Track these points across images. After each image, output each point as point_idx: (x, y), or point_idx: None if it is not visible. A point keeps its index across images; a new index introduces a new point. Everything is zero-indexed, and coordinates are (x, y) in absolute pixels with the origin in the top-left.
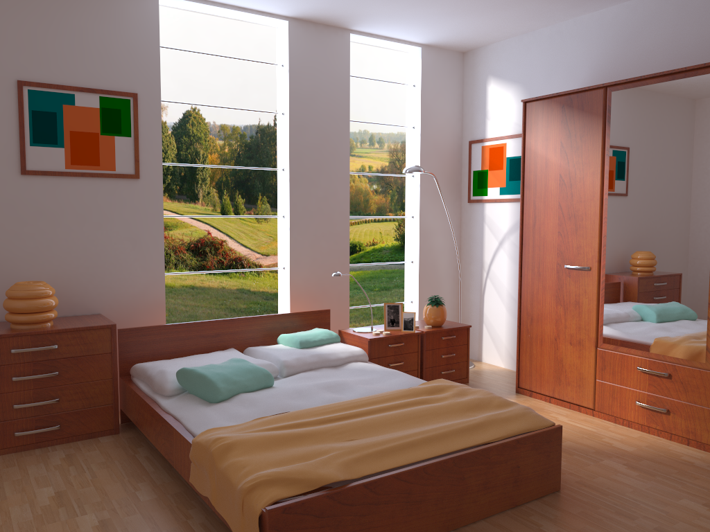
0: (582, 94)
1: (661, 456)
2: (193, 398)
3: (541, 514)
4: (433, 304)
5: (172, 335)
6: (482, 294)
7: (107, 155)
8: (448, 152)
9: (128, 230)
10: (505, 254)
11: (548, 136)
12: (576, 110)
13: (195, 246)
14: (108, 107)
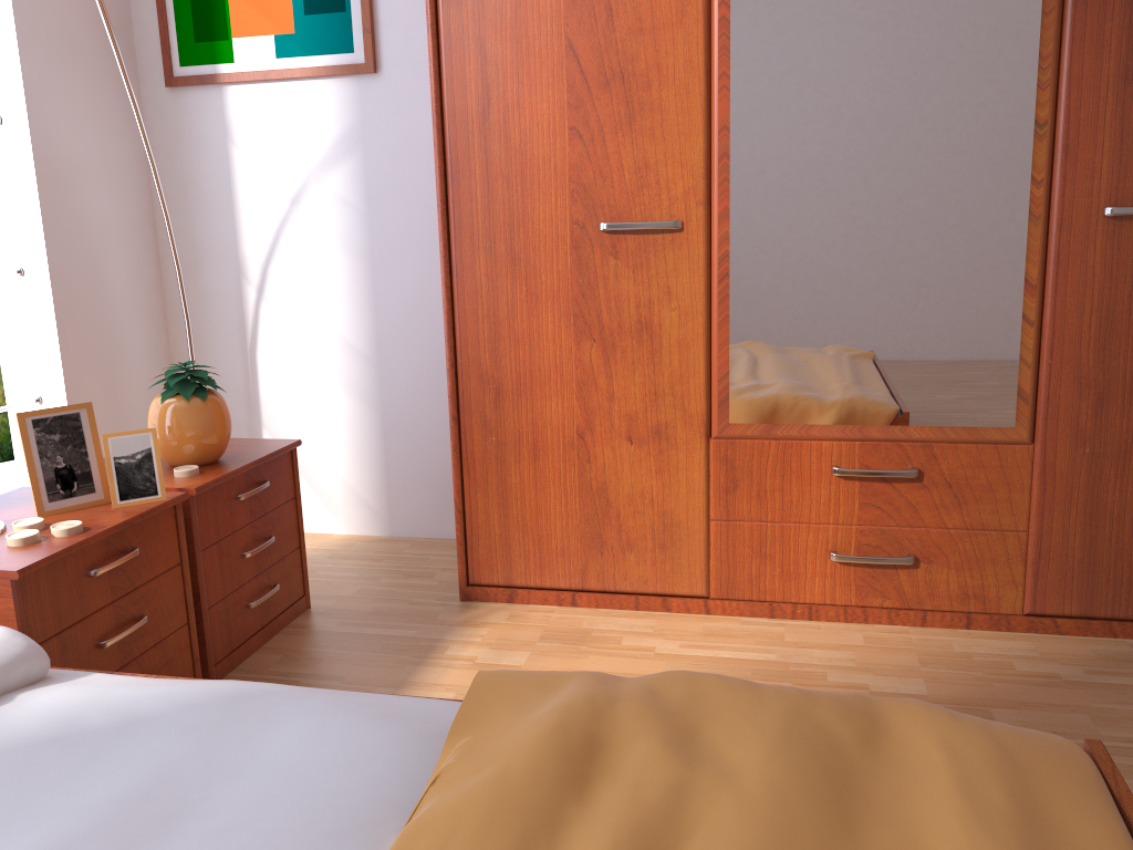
0: None
1: (989, 680)
2: None
3: None
4: (190, 392)
5: None
6: (249, 349)
7: None
8: None
9: None
10: (316, 230)
11: None
12: None
13: None
14: None
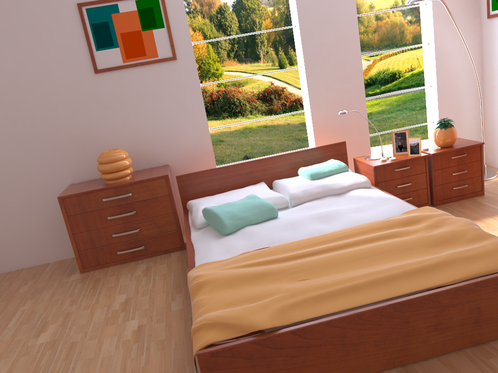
0: None
1: None
2: (212, 231)
3: None
4: (441, 127)
5: (215, 176)
6: None
7: (150, 46)
8: None
9: (176, 100)
10: None
11: None
12: None
13: (262, 95)
14: (143, 7)
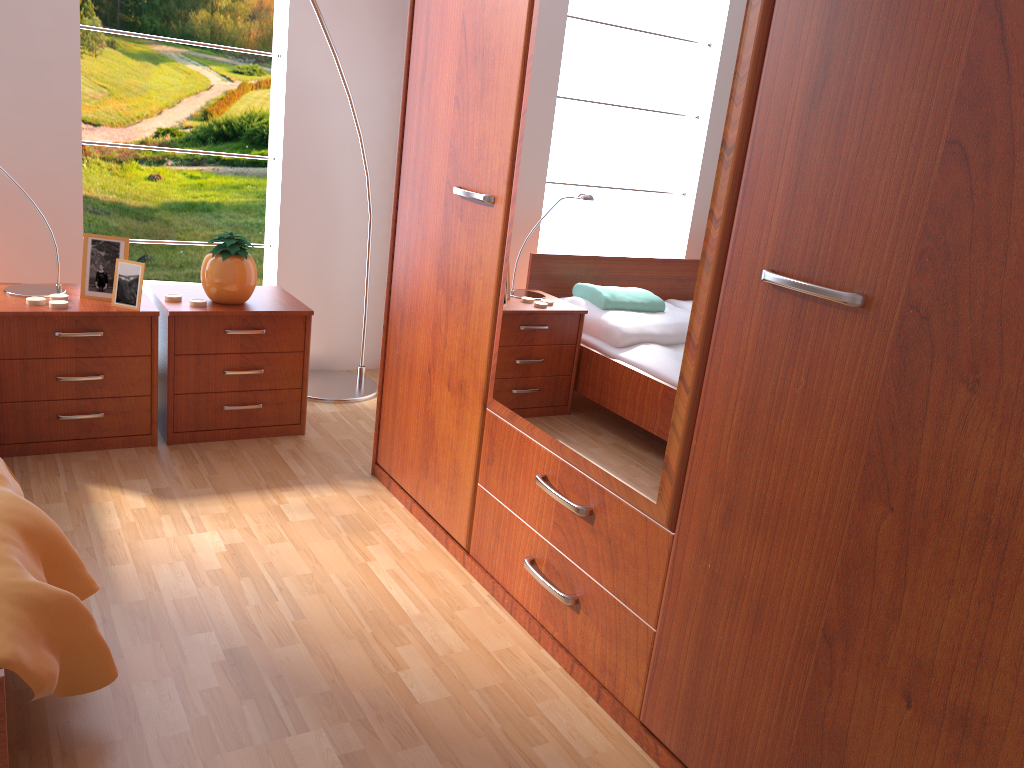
0: None
1: (488, 734)
2: None
3: None
4: (218, 252)
5: None
6: None
7: None
8: None
9: None
10: None
11: None
12: None
13: None
14: None
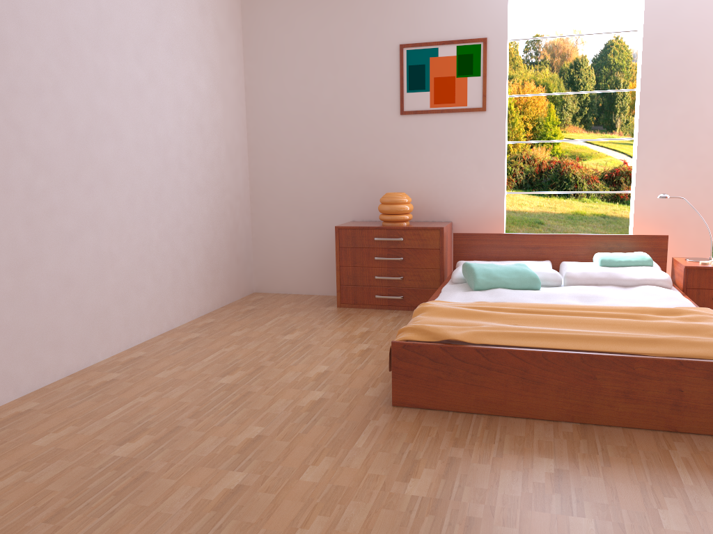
0: None
1: None
2: (464, 286)
3: (693, 444)
4: None
5: (496, 243)
6: None
7: (461, 94)
8: None
9: (475, 154)
10: None
11: None
12: None
13: (608, 176)
14: (463, 53)
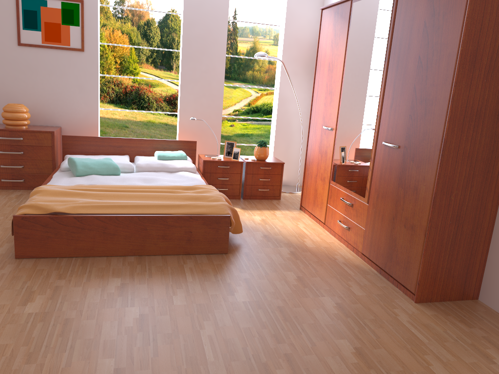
0: (343, 4)
1: (324, 252)
2: (69, 173)
3: (196, 260)
4: (259, 145)
5: (93, 143)
6: None
7: (65, 37)
8: (307, 45)
9: (77, 81)
10: None
11: (327, 35)
12: (339, 16)
13: (169, 99)
14: (66, 8)
